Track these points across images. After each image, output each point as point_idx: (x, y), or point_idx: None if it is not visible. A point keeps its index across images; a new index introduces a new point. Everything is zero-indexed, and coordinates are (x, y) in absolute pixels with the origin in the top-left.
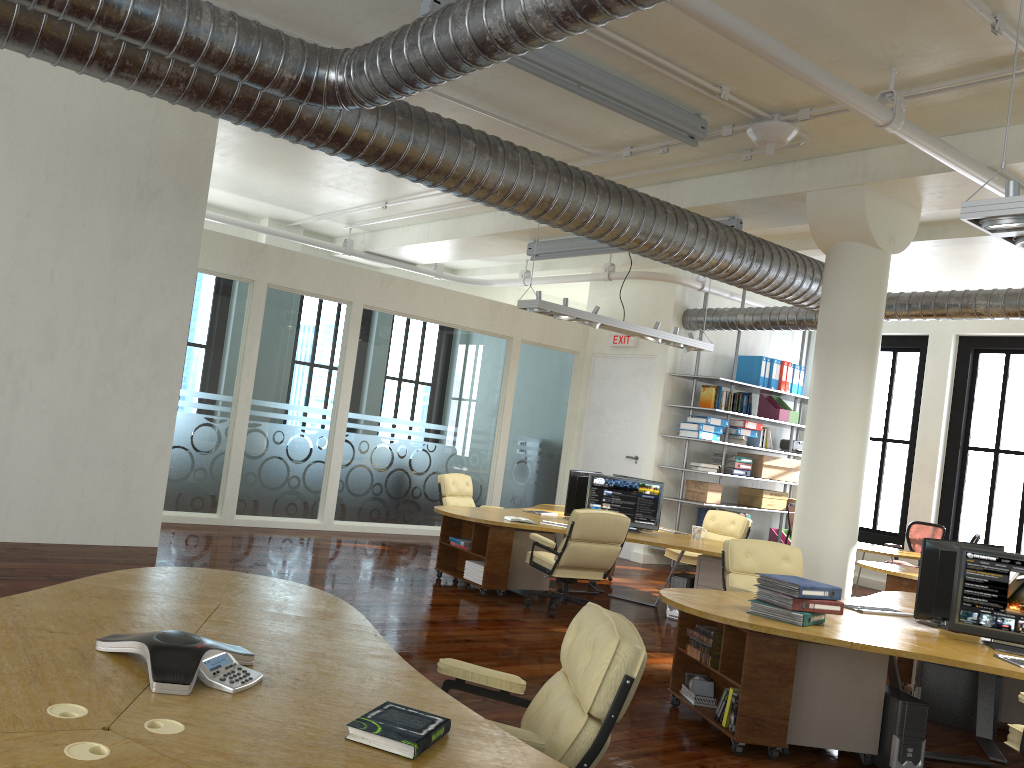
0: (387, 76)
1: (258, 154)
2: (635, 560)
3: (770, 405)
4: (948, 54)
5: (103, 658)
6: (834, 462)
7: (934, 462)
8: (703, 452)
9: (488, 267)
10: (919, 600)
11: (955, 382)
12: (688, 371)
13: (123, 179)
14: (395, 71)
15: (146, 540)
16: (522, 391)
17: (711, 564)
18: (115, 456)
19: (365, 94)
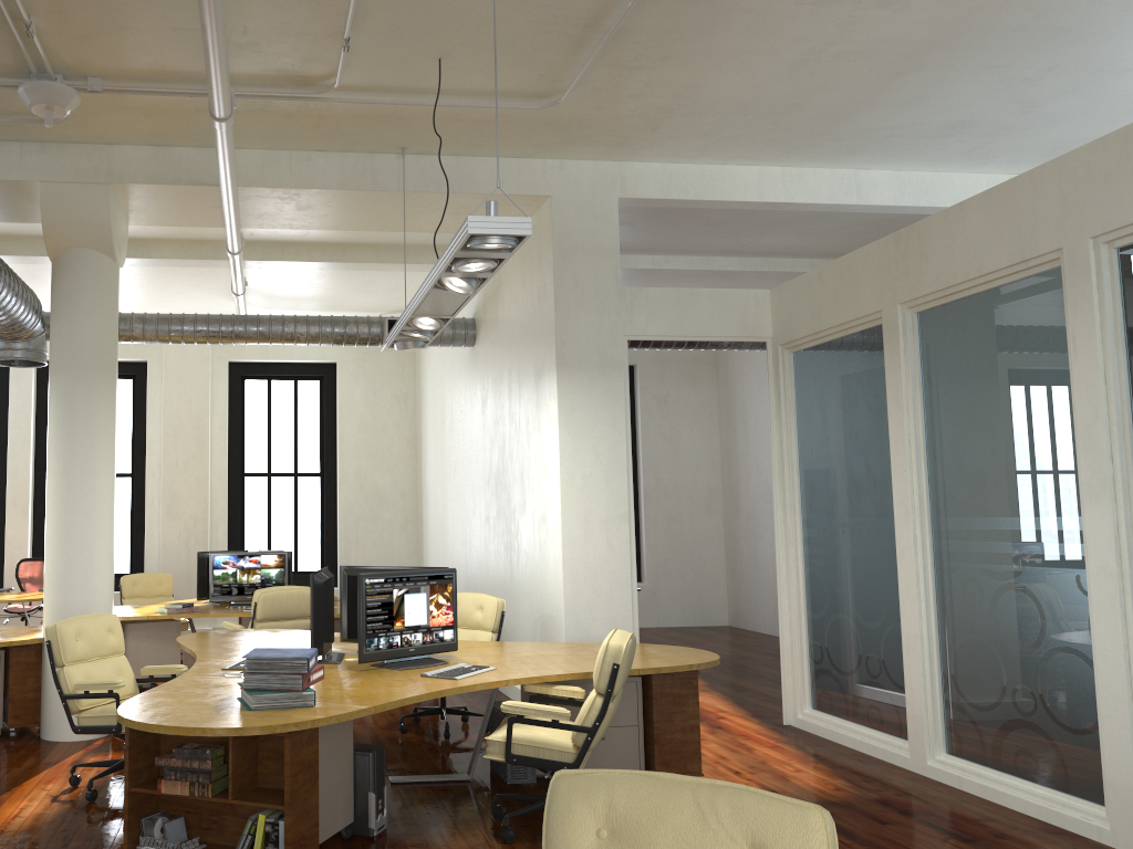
0: None
1: None
2: None
3: None
4: (277, 58)
5: None
6: (93, 506)
7: (27, 494)
8: None
9: None
10: (314, 640)
11: (38, 409)
12: None
13: None
14: None
15: None
16: None
17: None
18: None
19: None
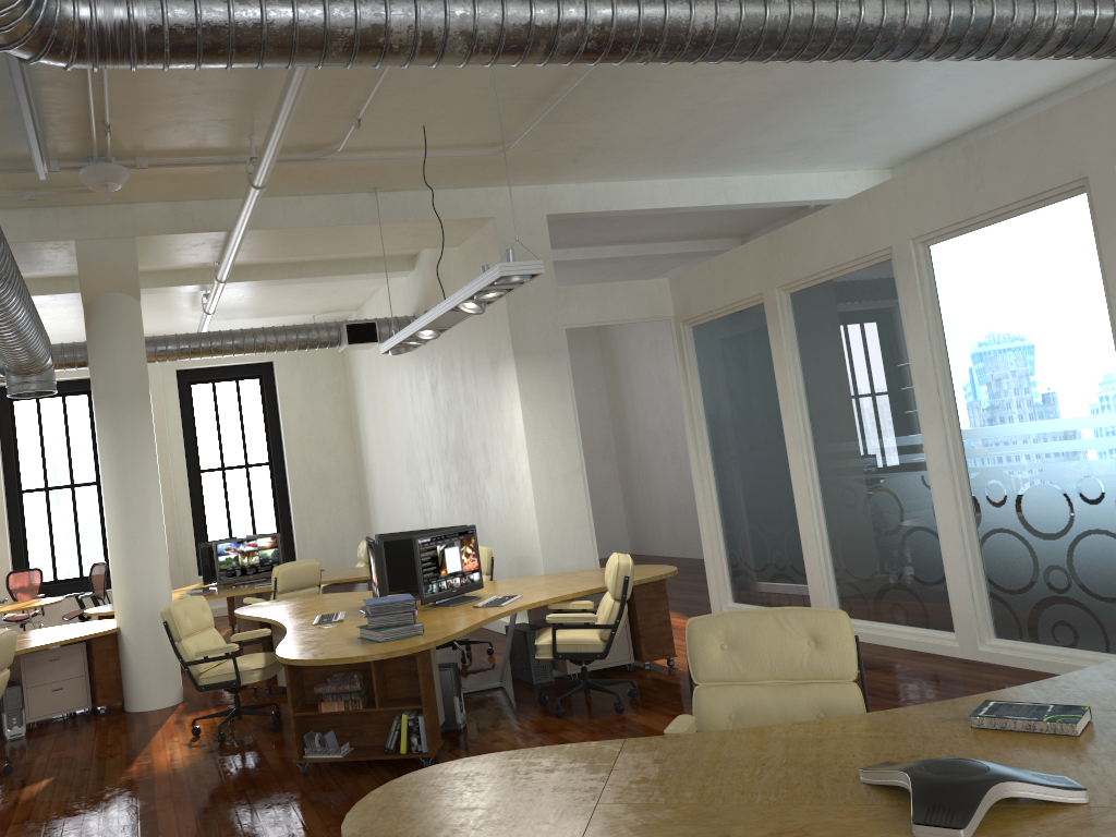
0: (178, 37)
1: None
2: None
3: None
4: (296, 134)
5: (997, 835)
6: (149, 510)
7: (2, 511)
8: None
9: None
10: (381, 592)
11: (1, 431)
12: None
13: None
14: (202, 35)
15: None
16: None
17: (37, 659)
18: None
19: (107, 49)
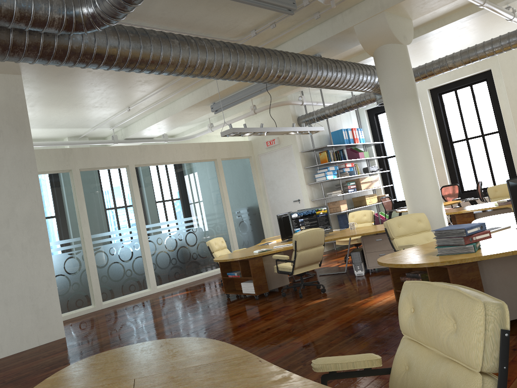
0: None
1: (51, 99)
2: None
3: (353, 152)
4: None
5: None
6: (417, 162)
7: (439, 154)
8: (329, 186)
9: (190, 129)
10: None
11: (435, 112)
12: (309, 148)
13: None
14: None
15: (57, 335)
16: (230, 185)
17: (369, 239)
18: (23, 293)
19: (109, 14)
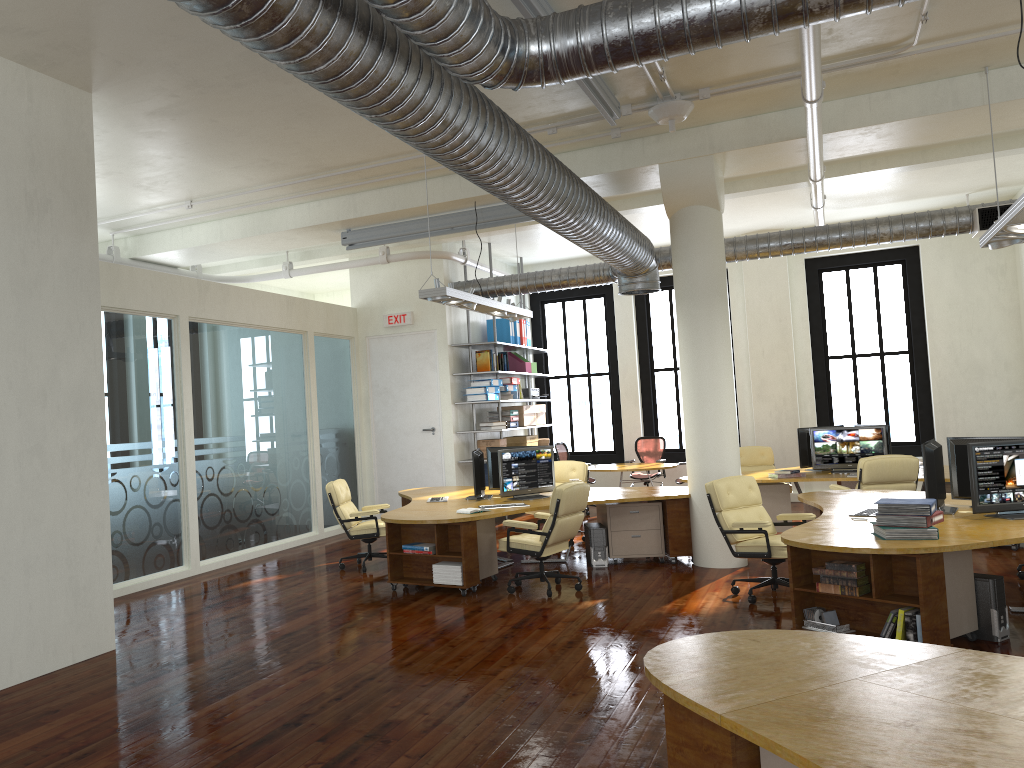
0: (616, 49)
1: None
2: None
3: (516, 360)
4: (858, 40)
5: None
6: (719, 397)
7: (635, 386)
8: (477, 412)
9: (236, 263)
10: (928, 495)
11: (637, 318)
12: (460, 340)
13: (9, 190)
14: (634, 44)
15: (103, 645)
16: (320, 384)
17: (619, 509)
18: (56, 550)
19: (565, 70)
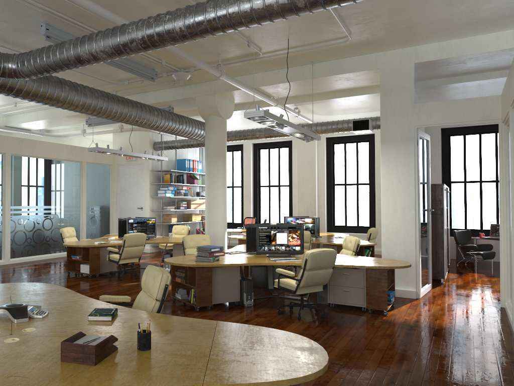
0: (37, 68)
1: None
2: (147, 251)
3: (191, 178)
4: (236, 51)
5: None
6: (216, 200)
7: (250, 193)
8: (168, 201)
9: (65, 128)
10: (247, 246)
11: (253, 161)
12: (158, 168)
13: None
14: (41, 67)
15: None
16: (89, 185)
17: (178, 247)
18: None
19: (26, 74)
